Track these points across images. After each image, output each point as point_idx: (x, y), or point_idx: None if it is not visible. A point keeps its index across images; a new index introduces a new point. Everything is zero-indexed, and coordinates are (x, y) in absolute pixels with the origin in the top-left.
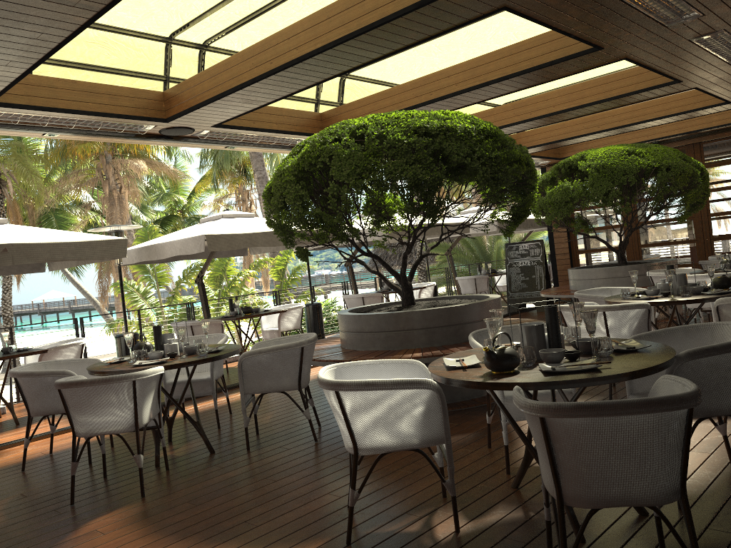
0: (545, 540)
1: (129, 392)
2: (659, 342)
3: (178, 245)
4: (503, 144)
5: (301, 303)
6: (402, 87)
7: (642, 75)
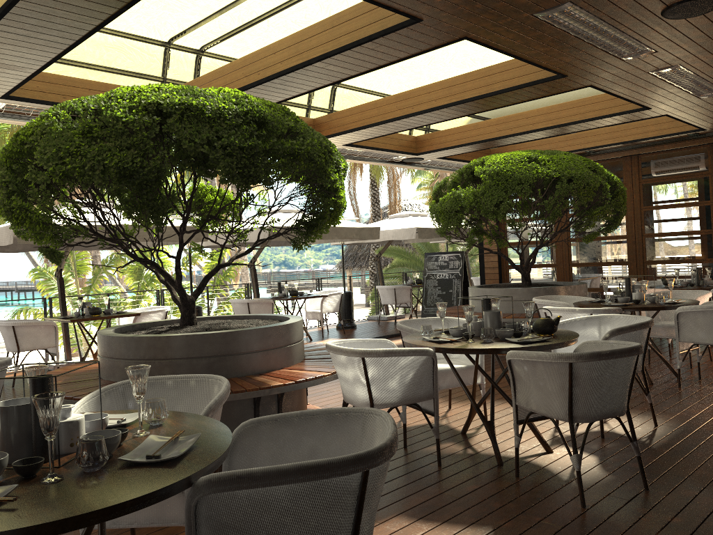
0: None
1: None
2: (289, 432)
3: None
4: (275, 132)
5: (167, 306)
6: (234, 65)
7: (525, 67)
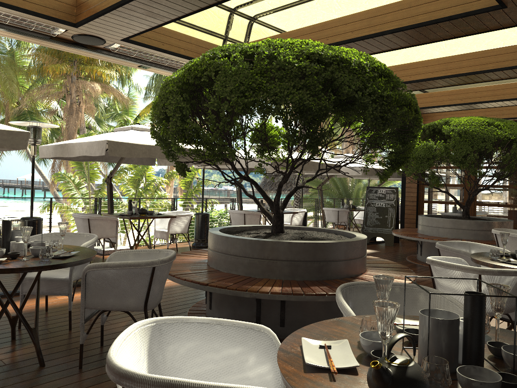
0: None
1: None
2: None
3: (85, 147)
4: (395, 86)
5: (191, 212)
6: (302, 31)
7: None
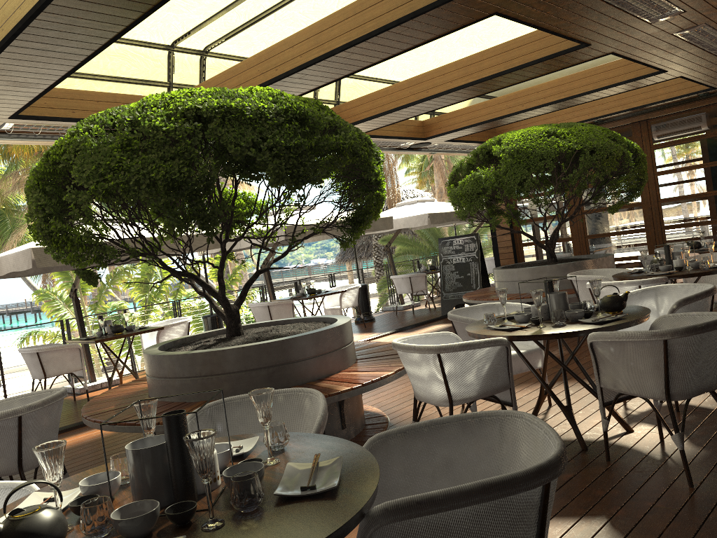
0: None
1: None
2: (420, 443)
3: (11, 260)
4: (317, 128)
5: (189, 317)
6: (248, 62)
7: (545, 39)
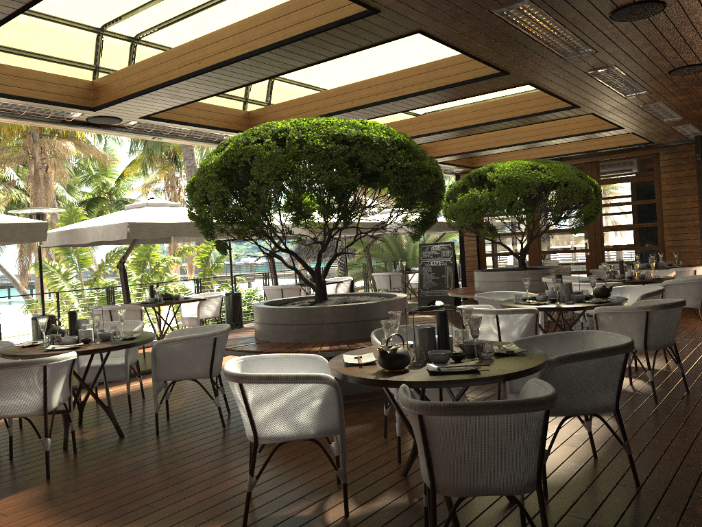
0: (424, 524)
1: (39, 377)
2: (538, 346)
3: (100, 231)
4: (415, 155)
5: (221, 292)
6: (327, 93)
7: (545, 98)
